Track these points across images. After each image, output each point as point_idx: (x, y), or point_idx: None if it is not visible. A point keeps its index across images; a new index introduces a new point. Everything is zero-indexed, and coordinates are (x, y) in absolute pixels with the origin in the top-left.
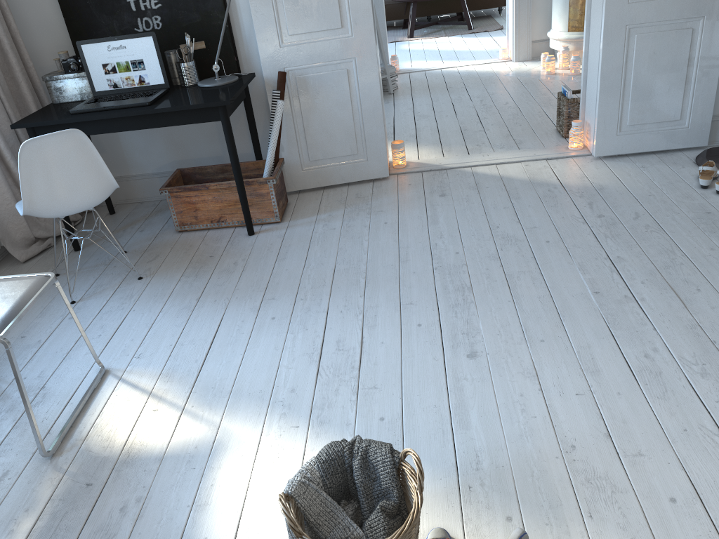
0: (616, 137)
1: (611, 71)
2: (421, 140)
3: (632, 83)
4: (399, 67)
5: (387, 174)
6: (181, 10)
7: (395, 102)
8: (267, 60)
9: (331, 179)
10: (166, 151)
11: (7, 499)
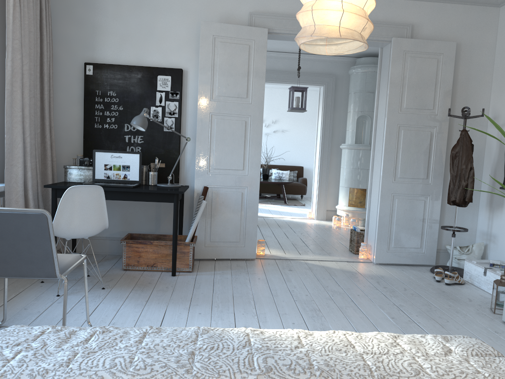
0: (386, 253)
1: (384, 215)
2: (270, 245)
3: (395, 224)
4: None
5: (255, 257)
6: (154, 146)
7: None
8: (198, 179)
9: (220, 254)
10: (119, 224)
11: None
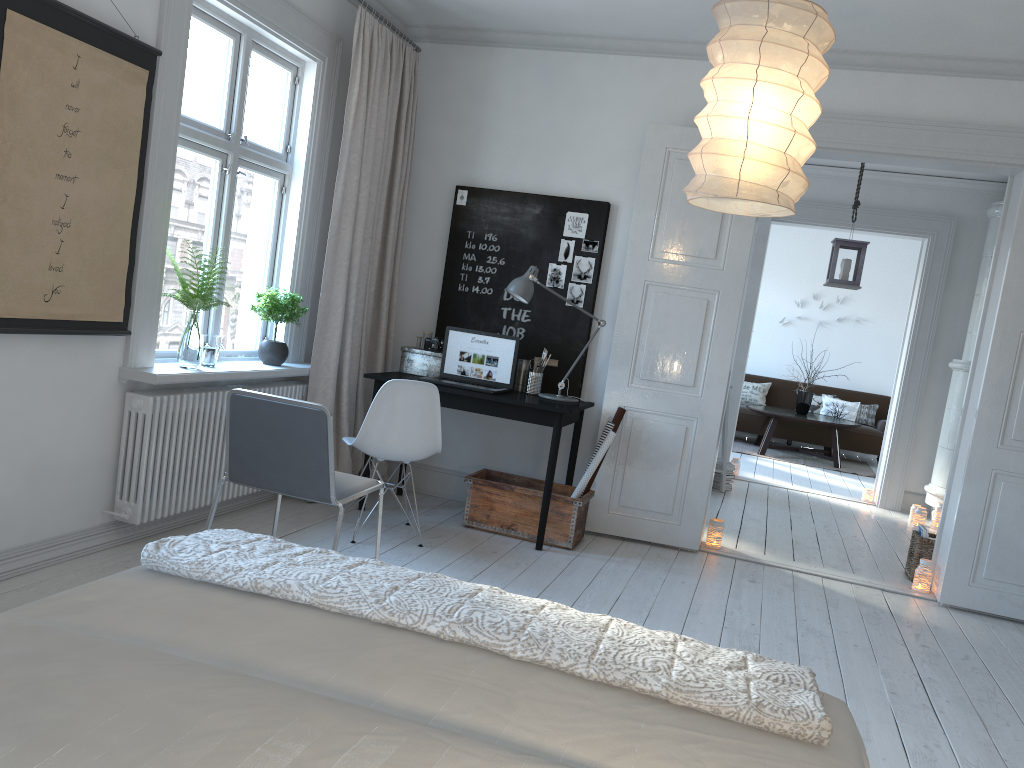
0: (967, 587)
1: (970, 511)
2: (744, 535)
3: (993, 532)
4: (739, 474)
5: (697, 547)
6: (546, 330)
7: (724, 500)
8: (610, 394)
9: (634, 531)
10: (475, 453)
11: None
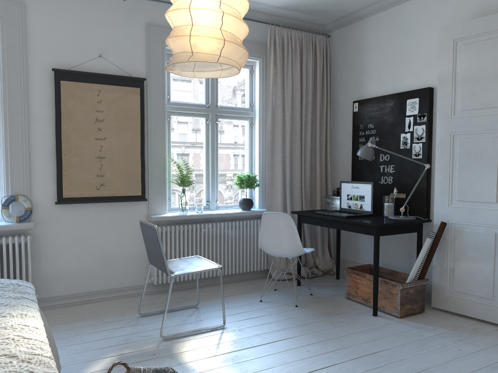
0: None
1: None
2: None
3: None
4: None
5: None
6: (403, 175)
7: None
8: (438, 213)
9: (466, 310)
10: None
11: (136, 342)
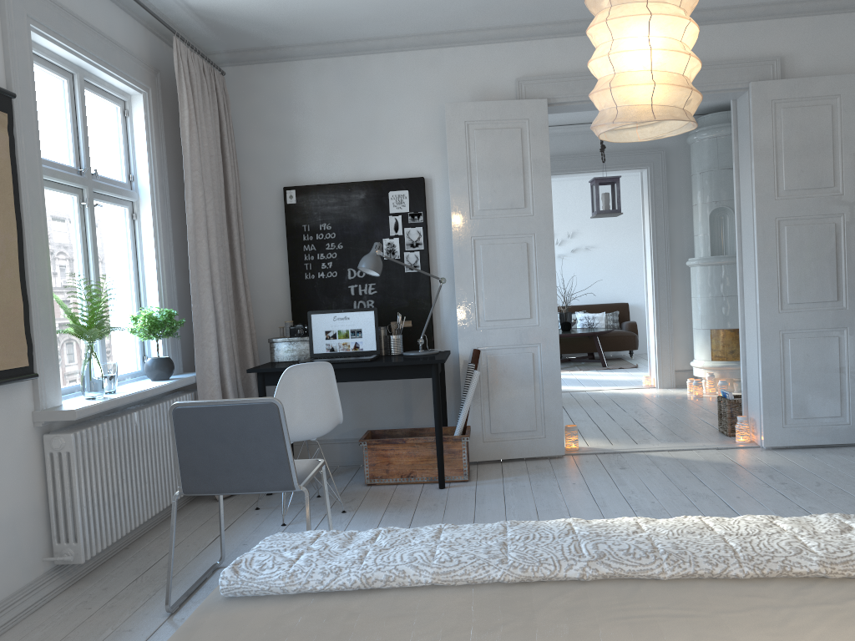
0: (782, 429)
1: (770, 368)
2: (585, 434)
3: (792, 380)
4: None
5: (563, 452)
6: (393, 297)
7: None
8: (463, 340)
9: (509, 452)
10: (351, 419)
11: None
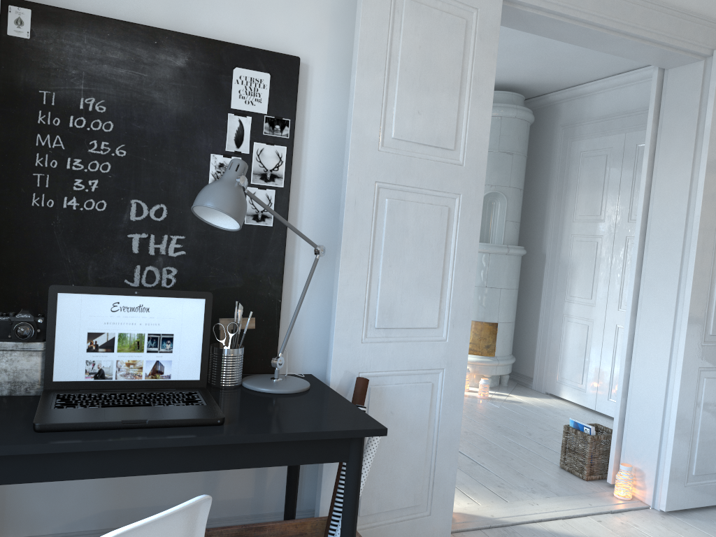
0: (684, 489)
1: (685, 413)
2: None
3: (700, 429)
4: None
5: (449, 534)
6: (215, 266)
7: None
8: (340, 358)
9: None
10: (96, 493)
11: None
